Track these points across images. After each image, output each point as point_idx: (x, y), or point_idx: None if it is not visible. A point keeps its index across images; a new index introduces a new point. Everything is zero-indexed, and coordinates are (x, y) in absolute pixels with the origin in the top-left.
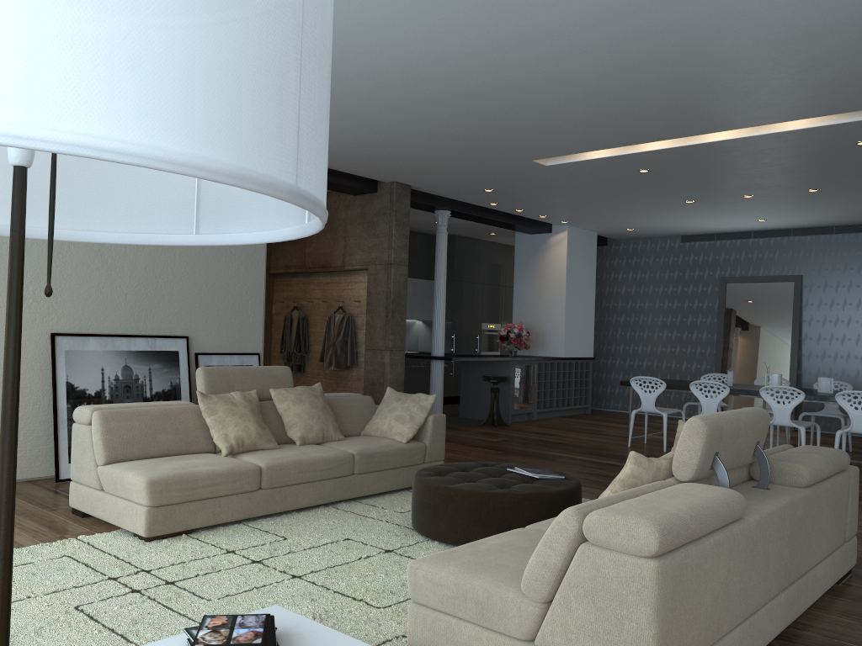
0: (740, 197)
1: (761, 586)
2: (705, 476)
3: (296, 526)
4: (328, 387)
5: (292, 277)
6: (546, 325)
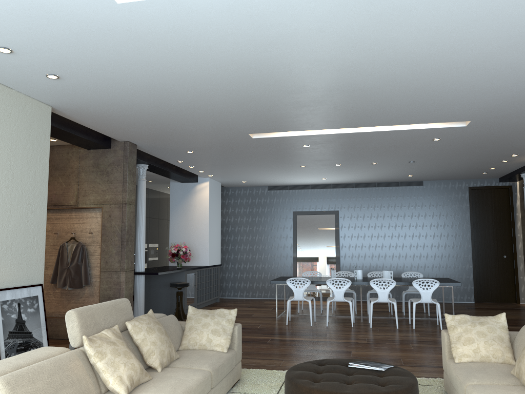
0: (333, 165)
1: None
2: None
3: None
4: (59, 304)
5: None
6: (195, 244)
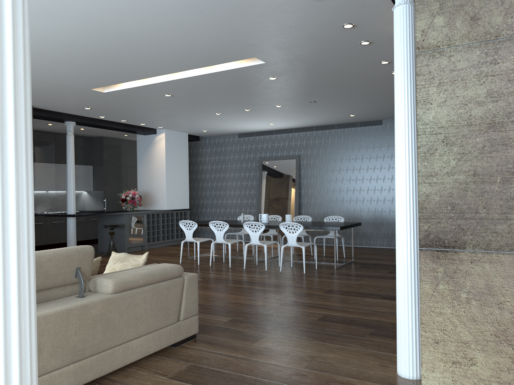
0: (243, 110)
1: None
2: None
3: None
4: None
5: None
6: (156, 191)
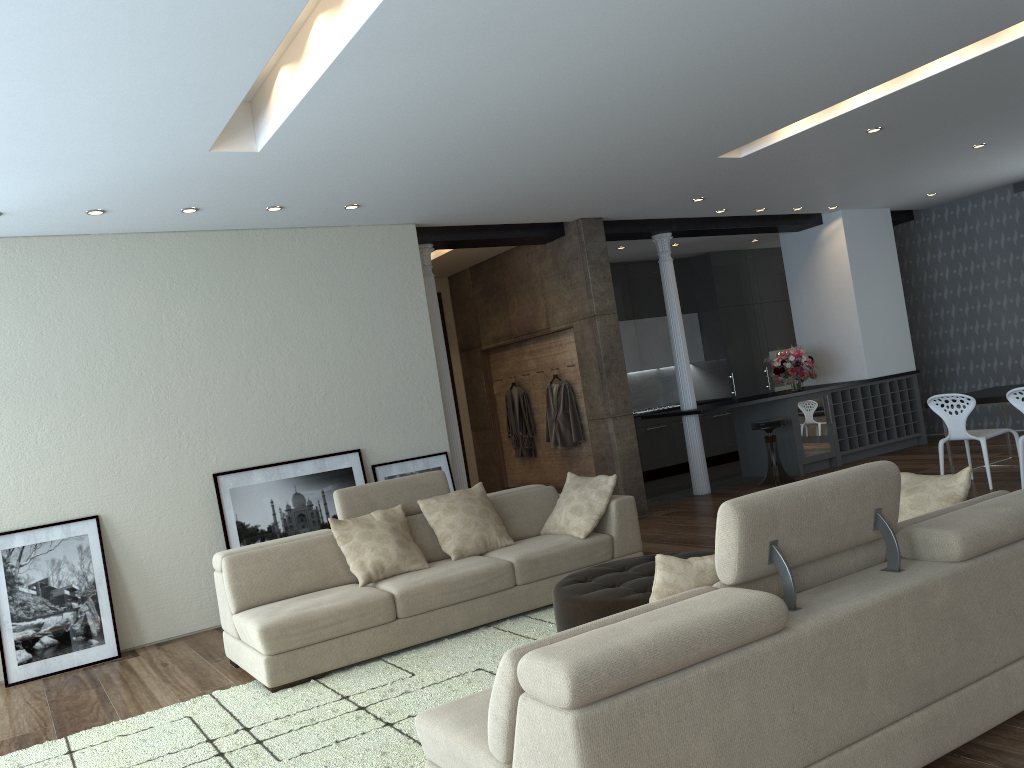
0: None
1: (850, 713)
2: (765, 573)
3: (437, 657)
4: (562, 469)
5: (505, 350)
6: (839, 342)
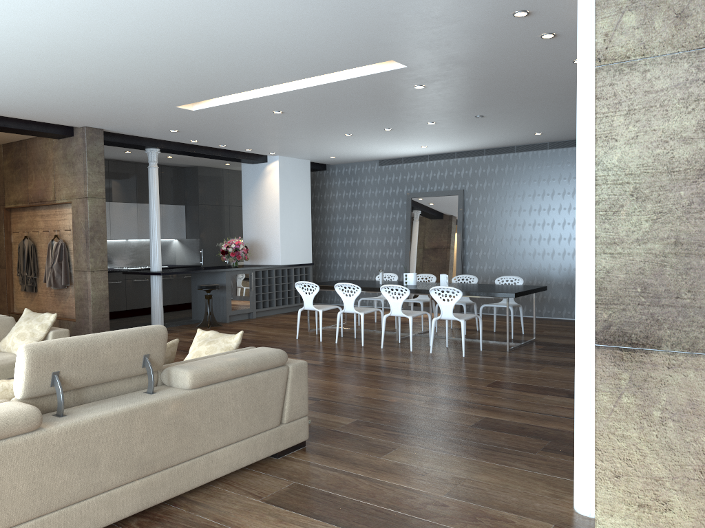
0: (383, 130)
1: (82, 481)
2: (49, 392)
3: None
4: (54, 303)
5: (23, 211)
6: (267, 239)
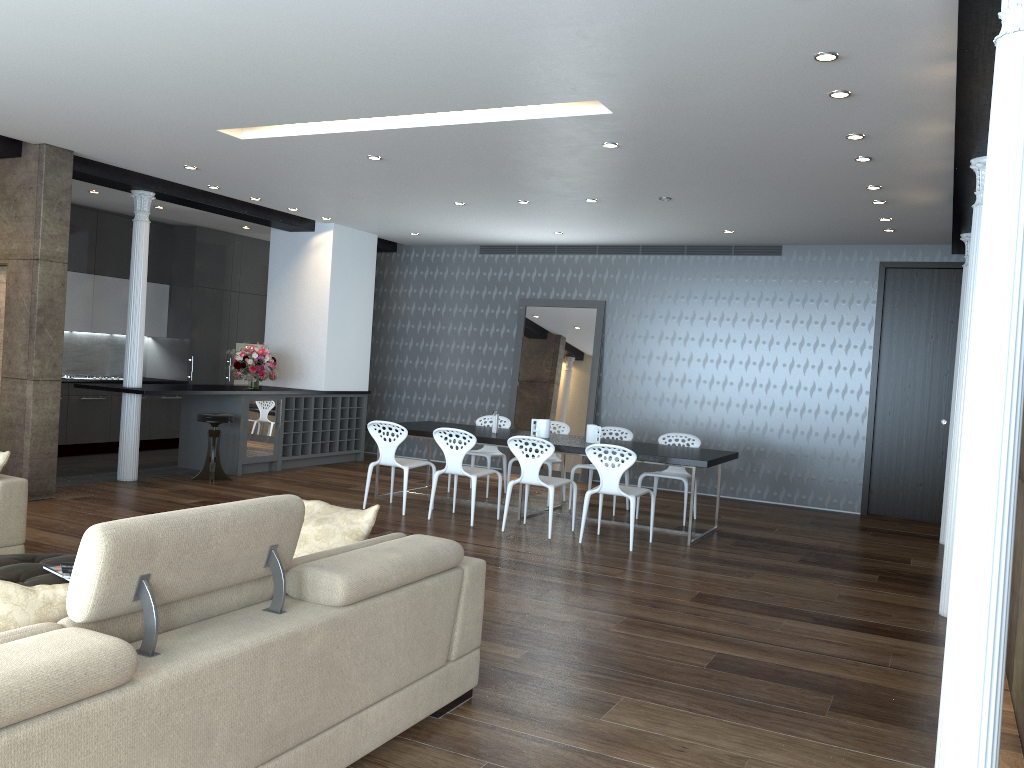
0: (515, 202)
1: None
2: (128, 610)
3: None
4: None
5: None
6: (305, 350)
